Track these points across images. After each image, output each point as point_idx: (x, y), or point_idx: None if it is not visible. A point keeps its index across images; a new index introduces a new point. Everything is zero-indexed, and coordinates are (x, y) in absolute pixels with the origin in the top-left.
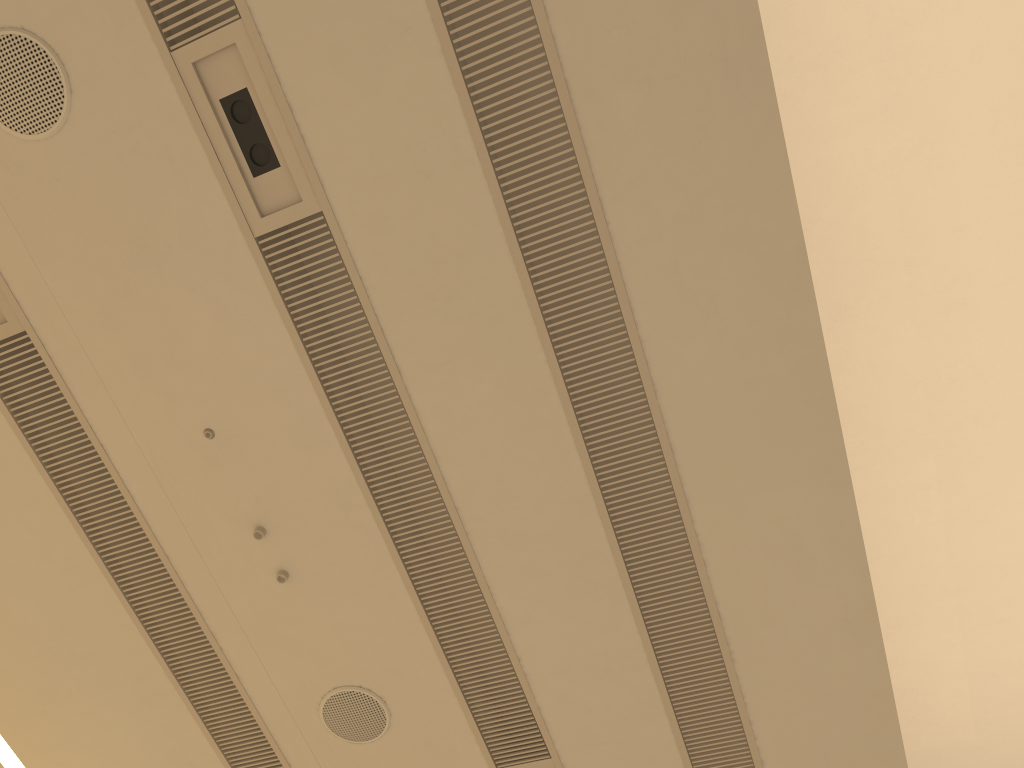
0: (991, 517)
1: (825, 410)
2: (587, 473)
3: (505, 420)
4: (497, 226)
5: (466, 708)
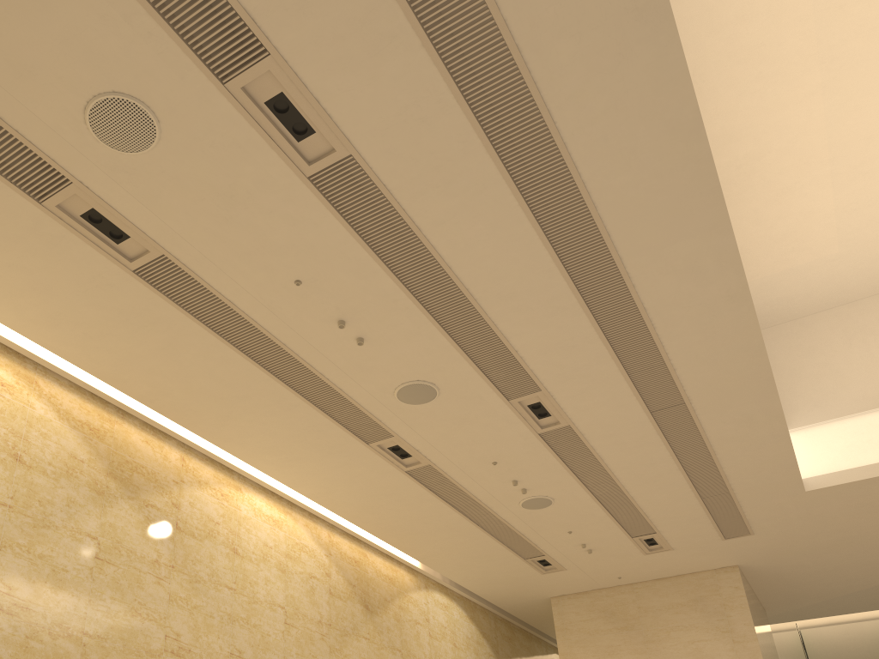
0: (864, 104)
1: (714, 195)
2: (552, 257)
3: (494, 240)
4: (476, 139)
5: (486, 378)
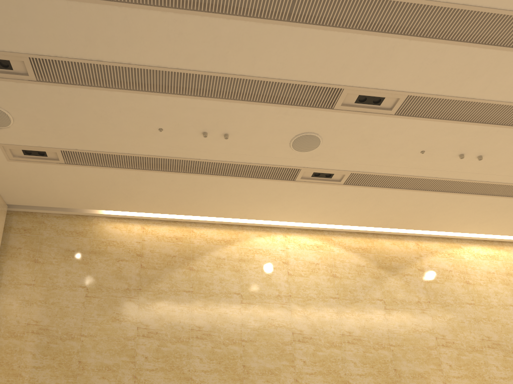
0: None
1: None
2: None
3: None
4: (473, 48)
5: None
